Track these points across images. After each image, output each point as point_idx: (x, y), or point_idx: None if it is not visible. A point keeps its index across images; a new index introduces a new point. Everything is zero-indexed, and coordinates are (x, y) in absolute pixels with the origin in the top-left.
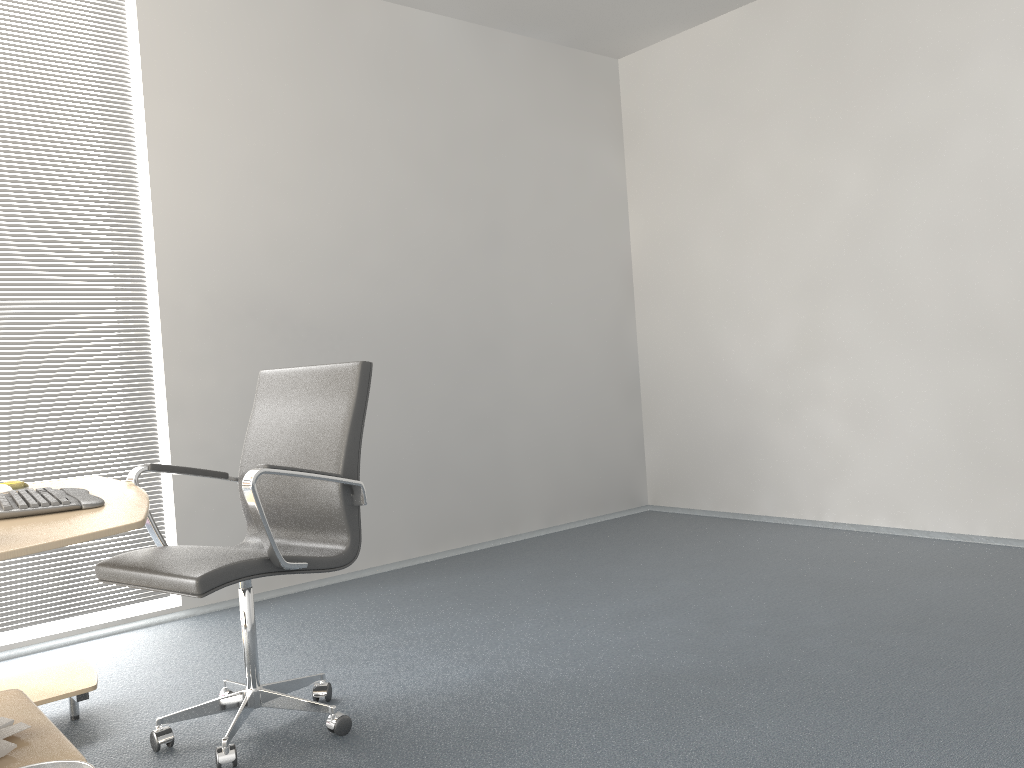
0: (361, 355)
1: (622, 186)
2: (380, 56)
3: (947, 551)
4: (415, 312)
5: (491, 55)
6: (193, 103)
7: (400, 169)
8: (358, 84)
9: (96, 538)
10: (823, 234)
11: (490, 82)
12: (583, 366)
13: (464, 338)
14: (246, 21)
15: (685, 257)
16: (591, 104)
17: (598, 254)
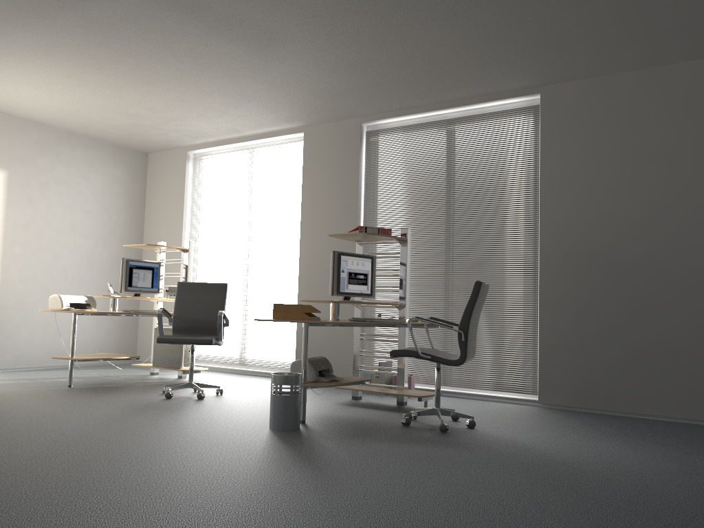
0: (658, 283)
1: None
2: (689, 96)
3: None
4: None
5: None
6: (563, 155)
7: (701, 164)
8: (670, 118)
9: (329, 323)
10: None
11: None
12: None
13: None
14: (596, 105)
15: None
16: None
17: None
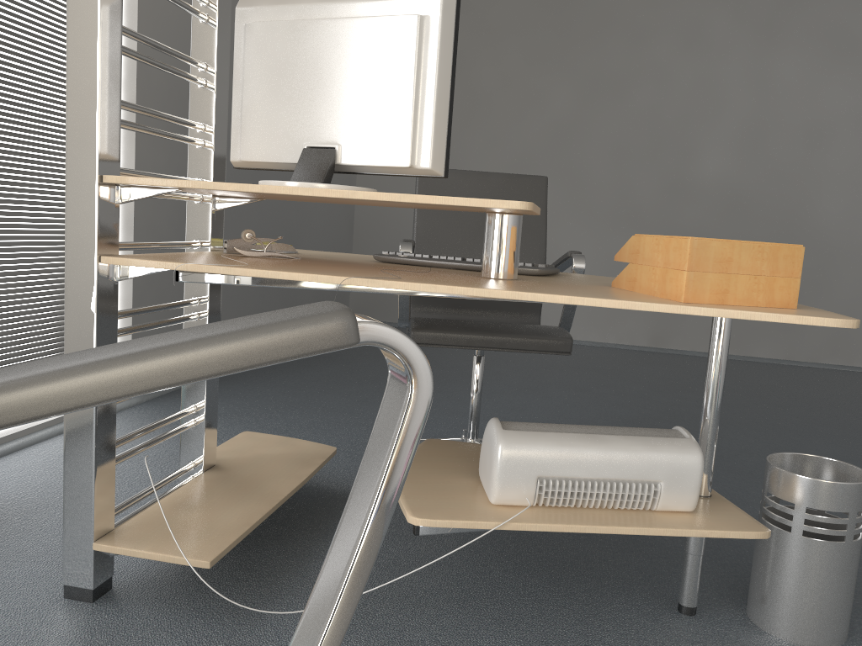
0: None
1: None
2: None
3: (606, 351)
4: None
5: None
6: None
7: None
8: None
9: None
10: (534, 131)
11: None
12: None
13: None
14: None
15: None
16: None
17: None
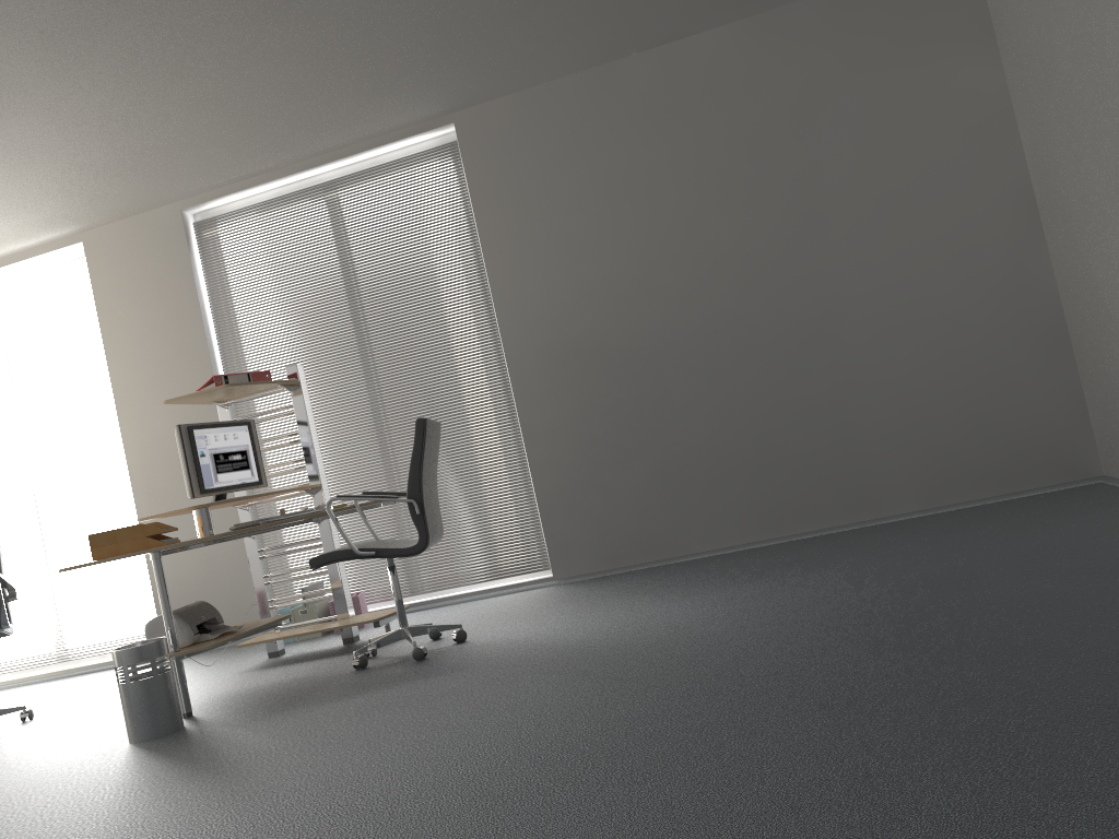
0: (673, 368)
1: (1001, 95)
2: (655, 100)
3: None
4: (724, 318)
5: (779, 36)
6: (508, 210)
7: (690, 192)
8: (637, 134)
9: (195, 542)
10: (1113, 112)
11: (782, 64)
12: (960, 325)
13: (784, 329)
14: (536, 130)
15: (1053, 167)
16: (933, 20)
17: (968, 190)
